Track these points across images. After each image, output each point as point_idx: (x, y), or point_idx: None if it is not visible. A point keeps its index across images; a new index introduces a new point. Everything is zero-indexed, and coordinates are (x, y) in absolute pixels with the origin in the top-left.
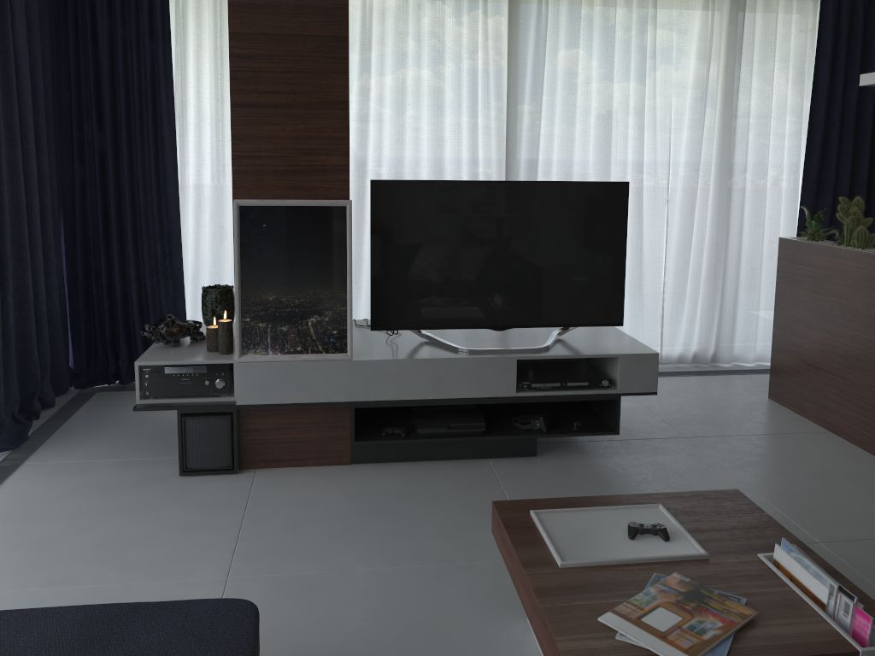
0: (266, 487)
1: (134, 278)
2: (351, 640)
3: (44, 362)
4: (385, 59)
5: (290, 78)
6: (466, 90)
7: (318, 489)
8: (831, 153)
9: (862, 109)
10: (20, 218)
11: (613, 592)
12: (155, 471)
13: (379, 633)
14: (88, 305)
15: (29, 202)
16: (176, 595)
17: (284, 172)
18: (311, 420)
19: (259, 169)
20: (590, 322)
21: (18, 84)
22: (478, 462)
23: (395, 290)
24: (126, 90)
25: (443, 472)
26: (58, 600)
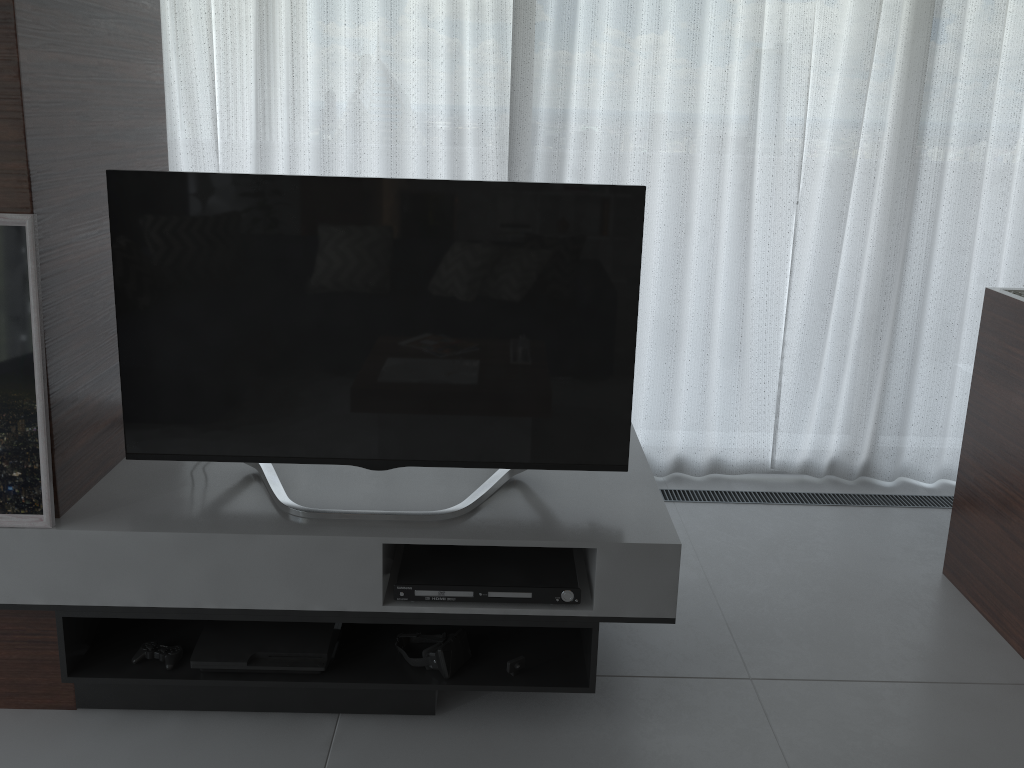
0: None
1: None
2: None
3: None
4: None
5: None
6: (445, 1)
7: None
8: None
9: None
10: None
11: None
12: None
13: None
14: None
15: None
16: None
17: None
18: None
19: None
20: (561, 461)
21: None
22: (316, 724)
23: (169, 387)
24: None
25: (228, 751)
26: None
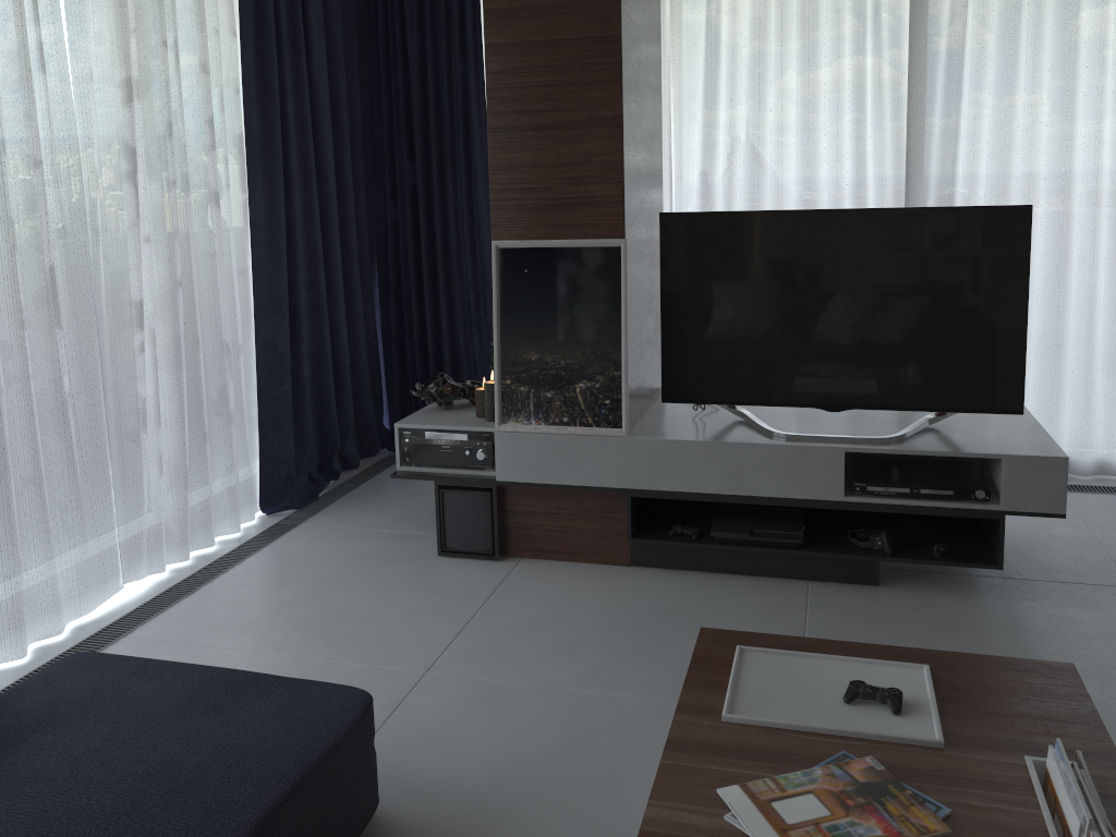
0: (520, 580)
1: (446, 330)
2: (515, 765)
3: (346, 419)
4: (738, 53)
5: (552, 92)
6: (850, 86)
7: (576, 589)
8: None
9: None
10: (315, 263)
11: (768, 763)
12: (417, 548)
13: (551, 764)
14: (403, 359)
15: (329, 246)
16: (367, 681)
17: (548, 206)
18: (583, 507)
19: (520, 204)
20: (971, 407)
21: (316, 119)
22: (793, 584)
23: (692, 353)
24: (438, 116)
25: (738, 590)
26: (260, 665)
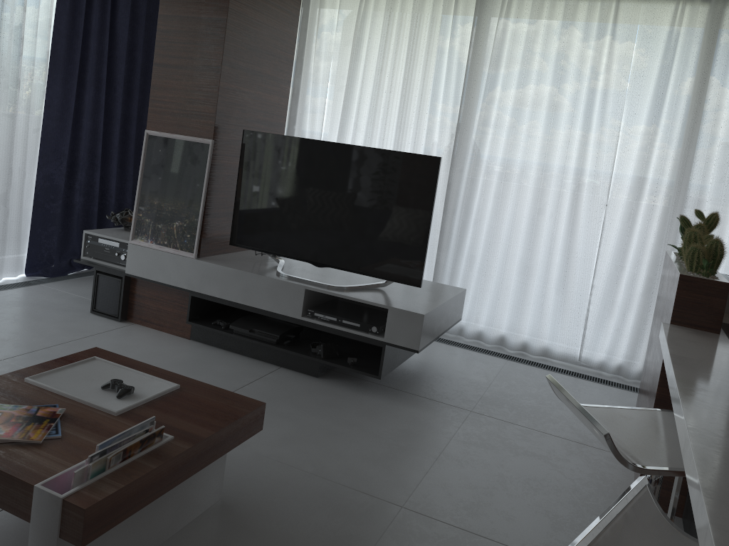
0: (119, 332)
1: None
2: None
3: None
4: (372, 54)
5: (188, 47)
6: (432, 84)
7: (142, 343)
8: None
9: None
10: (96, 137)
11: (11, 400)
12: (85, 307)
13: None
14: None
15: (111, 130)
16: None
17: (177, 114)
18: (170, 298)
19: (163, 110)
20: (392, 277)
21: (114, 54)
22: (270, 366)
23: (249, 217)
24: None
25: (233, 363)
26: None
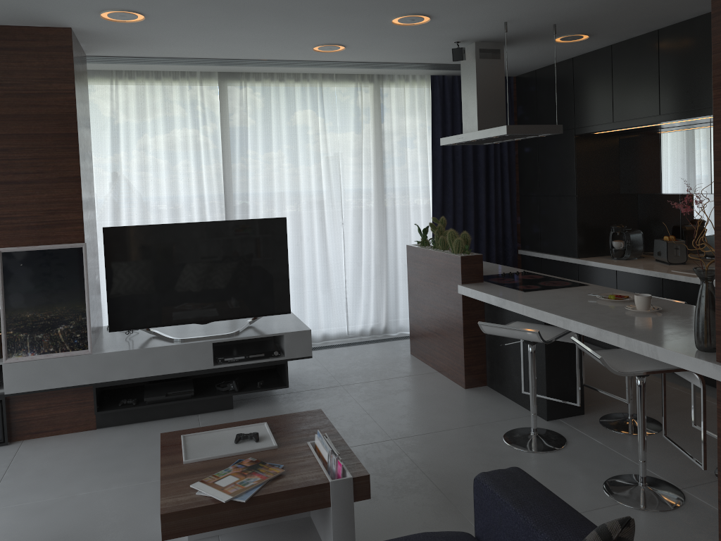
0: (28, 451)
1: None
2: (63, 534)
3: None
4: (131, 135)
5: (36, 162)
6: (193, 155)
7: (67, 447)
8: (449, 185)
9: (466, 155)
10: None
11: (209, 472)
12: None
13: (83, 527)
14: None
15: None
16: None
17: (35, 226)
18: (64, 400)
19: (16, 226)
20: (268, 313)
21: None
22: (191, 417)
23: (125, 302)
24: None
25: (162, 426)
26: None
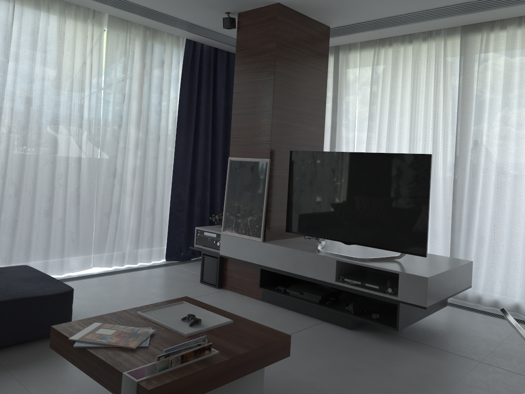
0: (215, 295)
1: None
2: None
3: None
4: (385, 91)
5: (252, 100)
6: (433, 106)
7: (229, 302)
8: None
9: None
10: (206, 168)
11: (125, 324)
12: (197, 279)
13: None
14: None
15: (215, 163)
16: (120, 307)
17: (247, 144)
18: (248, 271)
19: (238, 143)
20: (403, 250)
21: (216, 114)
22: (316, 320)
23: (297, 211)
24: None
25: (289, 317)
26: (99, 295)
